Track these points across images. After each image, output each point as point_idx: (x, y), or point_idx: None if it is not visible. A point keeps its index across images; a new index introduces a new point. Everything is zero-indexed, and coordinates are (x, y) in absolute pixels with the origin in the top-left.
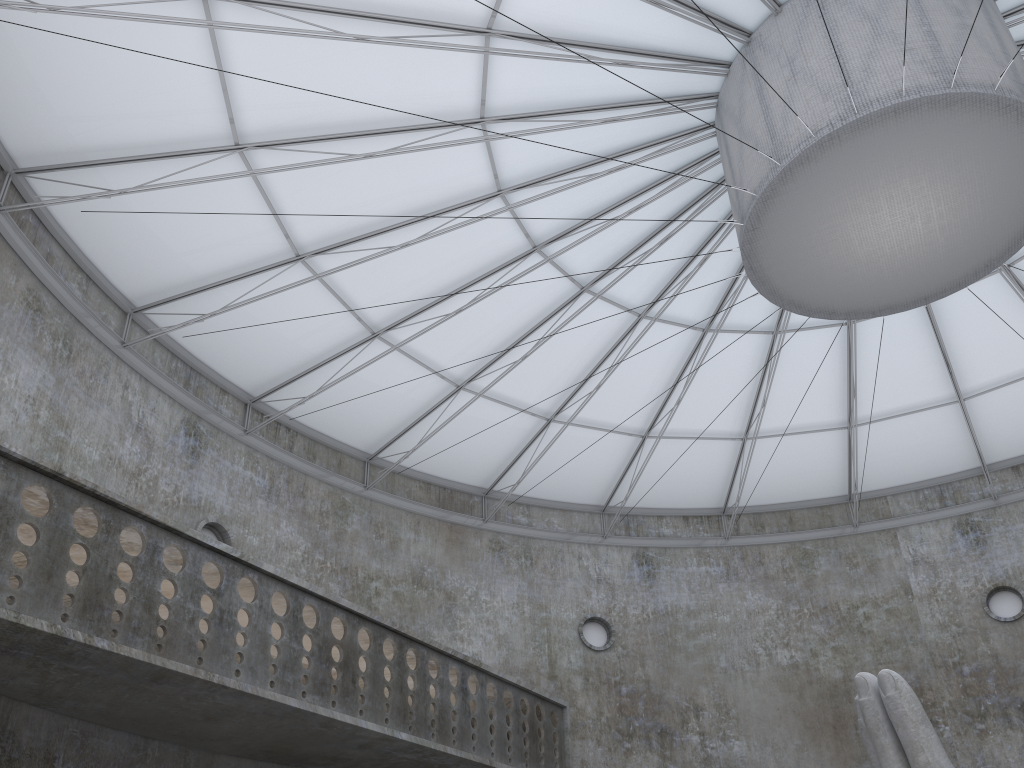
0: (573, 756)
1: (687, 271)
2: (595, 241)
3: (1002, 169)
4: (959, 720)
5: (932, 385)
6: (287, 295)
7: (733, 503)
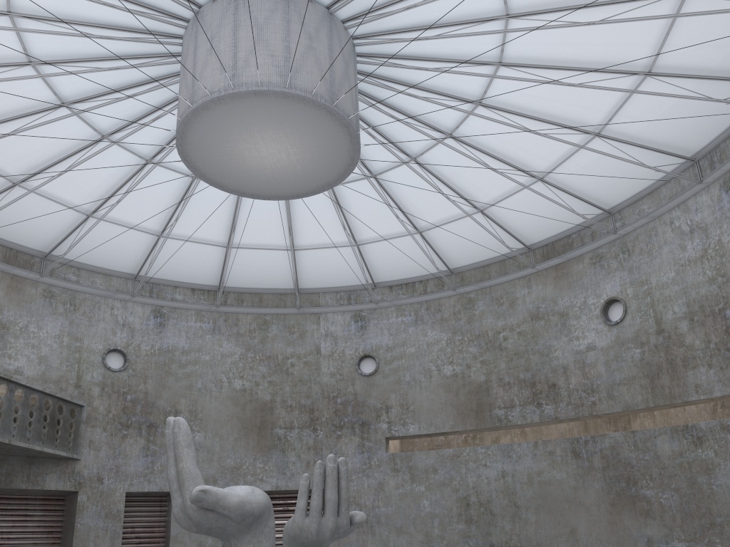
0: (84, 437)
1: None
2: (110, 108)
3: (324, 137)
4: (329, 429)
5: (341, 233)
6: None
7: (226, 284)
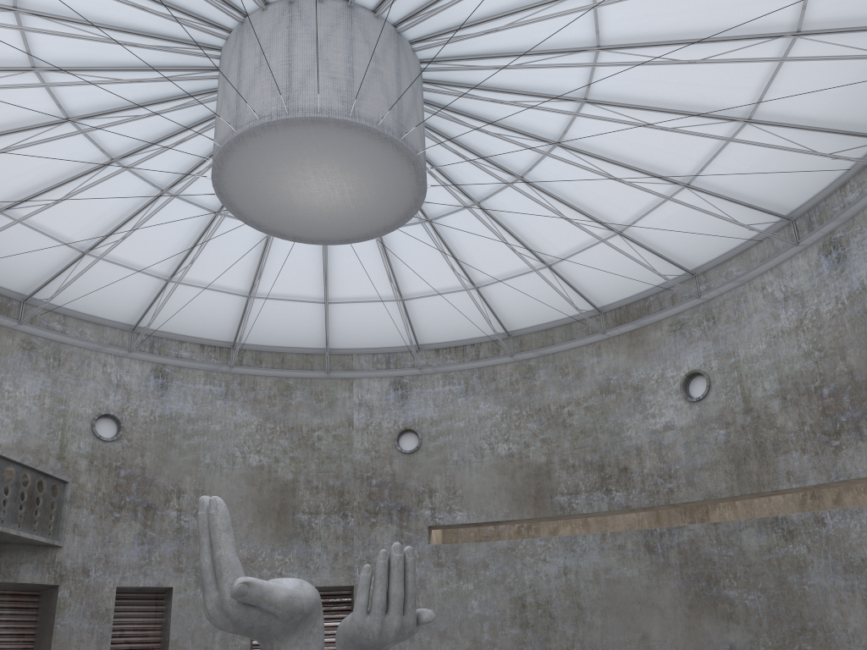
0: (68, 520)
1: (202, 167)
2: (124, 126)
3: (387, 174)
4: (361, 515)
5: (384, 286)
6: None
7: (242, 340)
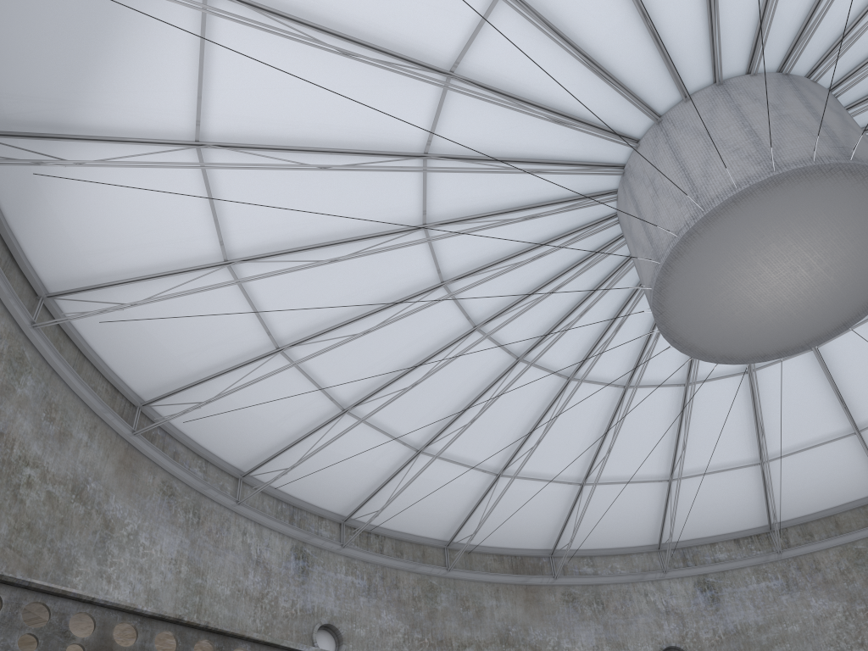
0: None
1: (651, 343)
2: (565, 341)
3: (855, 213)
4: None
5: None
6: (346, 438)
7: (777, 519)
